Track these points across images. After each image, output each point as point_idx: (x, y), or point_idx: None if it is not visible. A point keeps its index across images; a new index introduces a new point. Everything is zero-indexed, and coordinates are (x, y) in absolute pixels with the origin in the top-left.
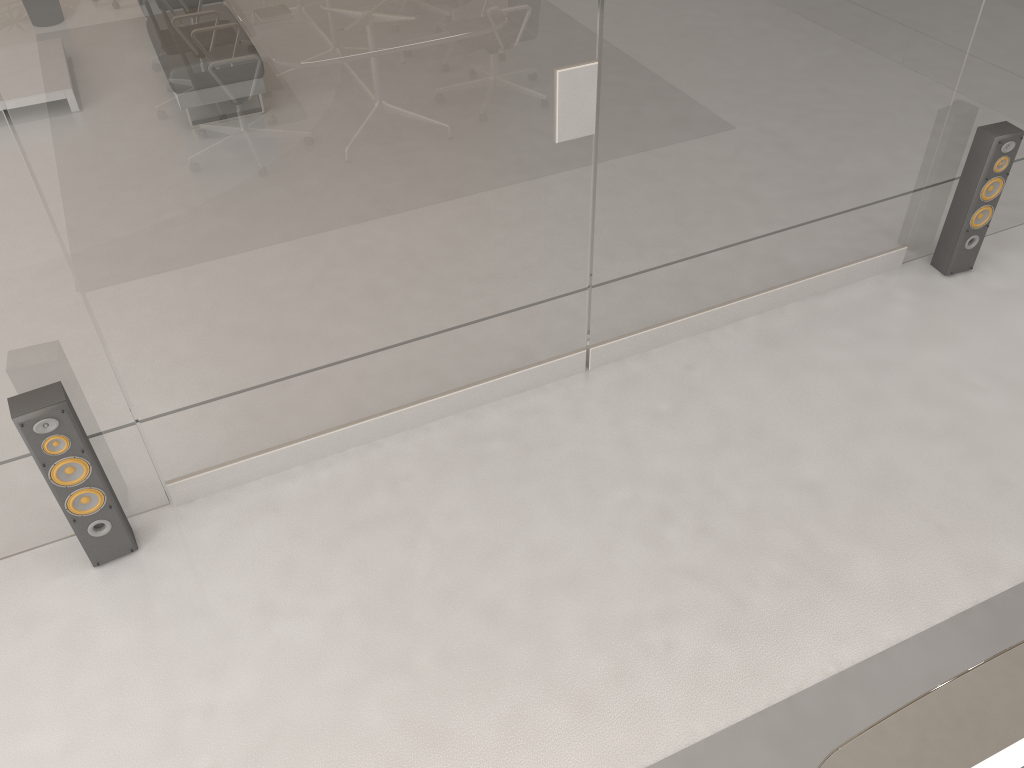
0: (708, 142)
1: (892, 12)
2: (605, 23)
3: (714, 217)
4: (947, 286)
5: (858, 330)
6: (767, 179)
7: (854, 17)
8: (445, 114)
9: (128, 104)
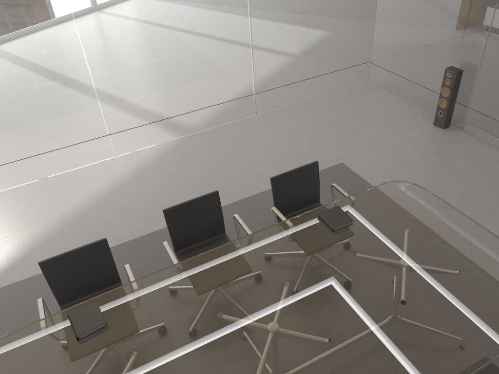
0: None
1: None
2: None
3: None
4: None
5: None
6: None
7: None
8: None
9: None
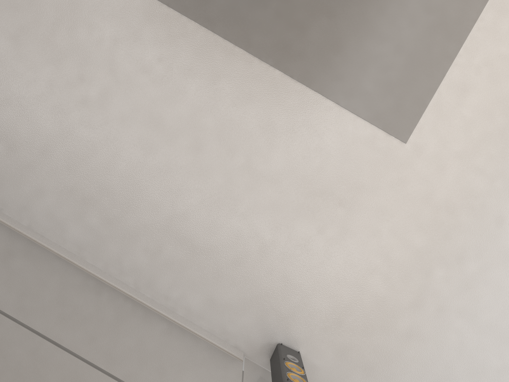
0: None
1: None
2: None
3: None
4: None
5: None
6: None
7: None
8: None
9: None
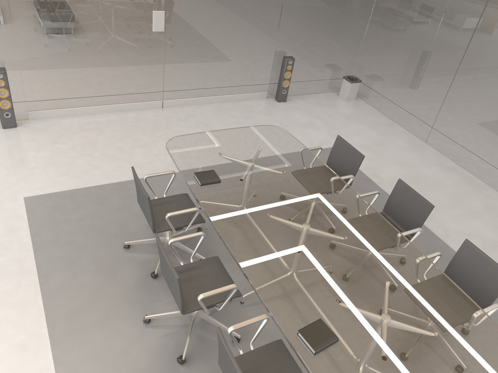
0: (198, 42)
1: (251, 16)
2: (166, 1)
3: (202, 66)
4: (277, 104)
5: (246, 109)
6: (218, 58)
7: (240, 15)
8: (121, 16)
9: None
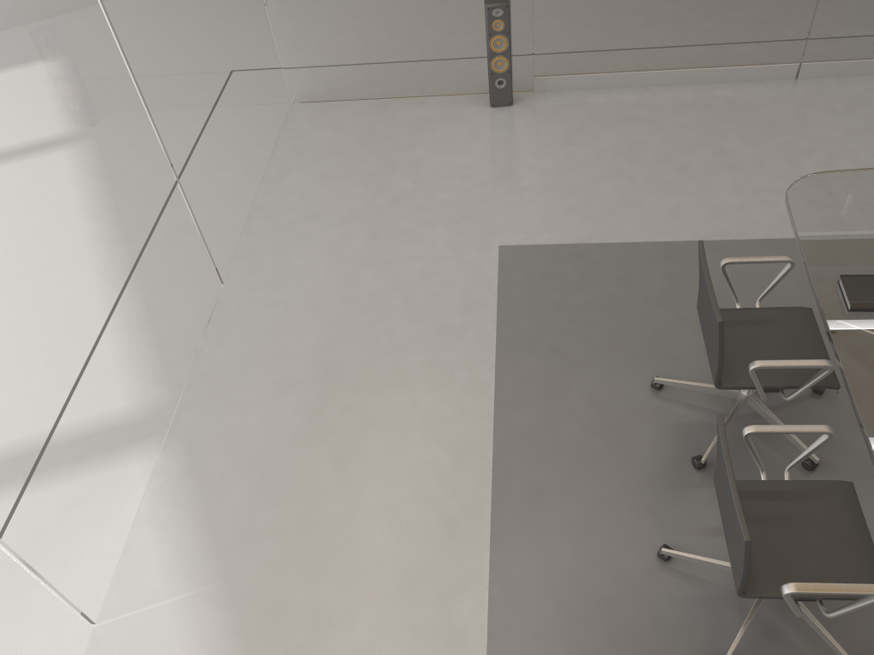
0: None
1: None
2: None
3: None
4: None
5: None
6: None
7: None
8: None
9: None
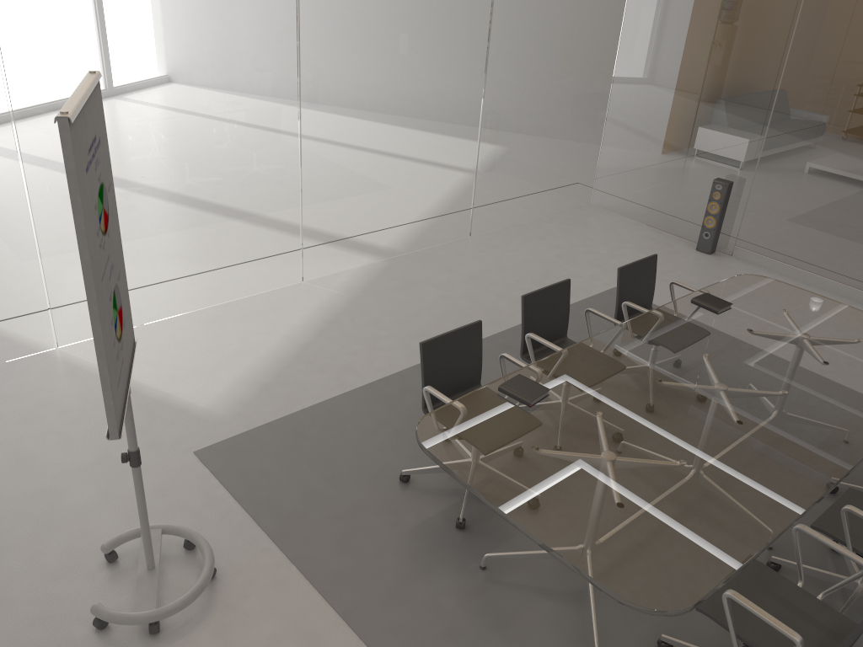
0: None
1: None
2: None
3: None
4: None
5: None
6: None
7: None
8: None
9: (807, 106)
